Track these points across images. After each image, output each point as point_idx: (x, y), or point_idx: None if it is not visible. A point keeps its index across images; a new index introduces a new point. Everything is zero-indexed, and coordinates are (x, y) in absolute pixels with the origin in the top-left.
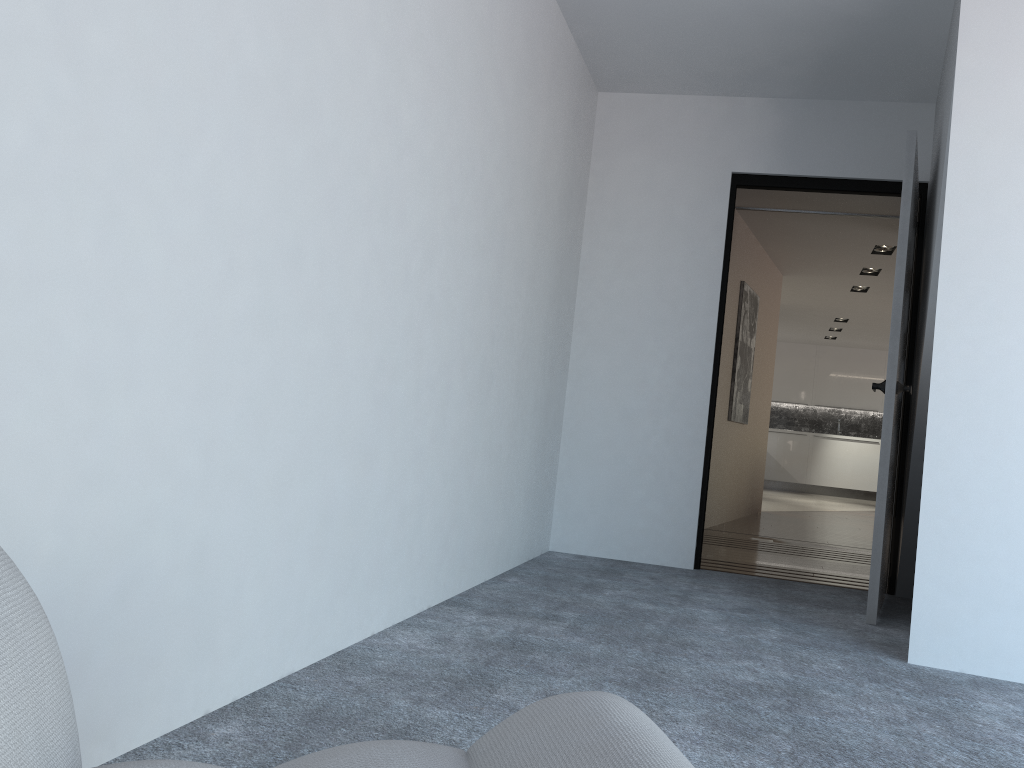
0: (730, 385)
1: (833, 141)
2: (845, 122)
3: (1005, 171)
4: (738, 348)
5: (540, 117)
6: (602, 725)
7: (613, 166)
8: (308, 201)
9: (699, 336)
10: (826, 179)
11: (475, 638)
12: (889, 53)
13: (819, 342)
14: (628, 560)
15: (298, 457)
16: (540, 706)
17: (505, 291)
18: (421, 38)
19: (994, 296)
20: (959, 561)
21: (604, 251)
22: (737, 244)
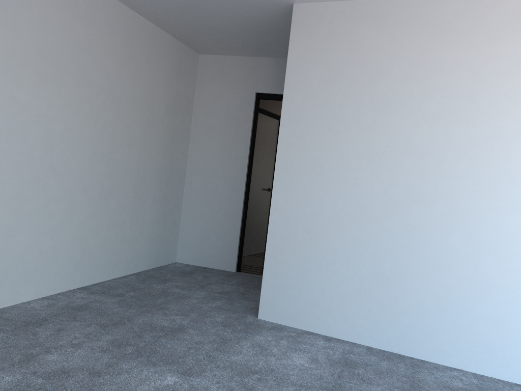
0: None
1: None
2: None
3: (302, 110)
4: None
5: (142, 76)
6: None
7: (205, 89)
8: None
9: (240, 168)
10: None
11: (67, 304)
12: None
13: None
14: (208, 267)
15: None
16: None
17: (118, 155)
18: (29, 63)
19: (296, 164)
20: (278, 277)
21: (200, 128)
22: None
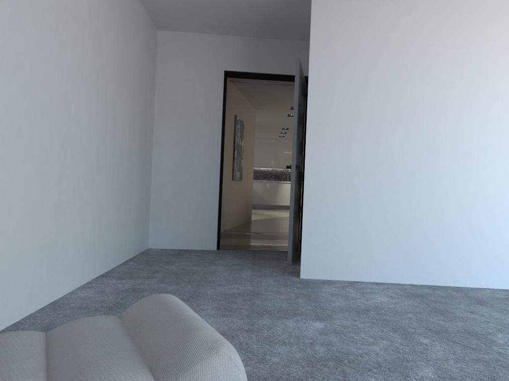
0: (232, 164)
1: (268, 57)
2: (273, 48)
3: (330, 81)
4: (235, 146)
5: (129, 48)
6: (162, 301)
7: (167, 66)
8: (21, 107)
9: (213, 146)
10: (266, 74)
11: (115, 289)
12: (289, 21)
13: (277, 138)
14: (186, 249)
15: (26, 220)
16: (143, 299)
17: (117, 132)
18: (68, 23)
19: (327, 131)
20: (318, 236)
21: (166, 107)
22: (232, 98)
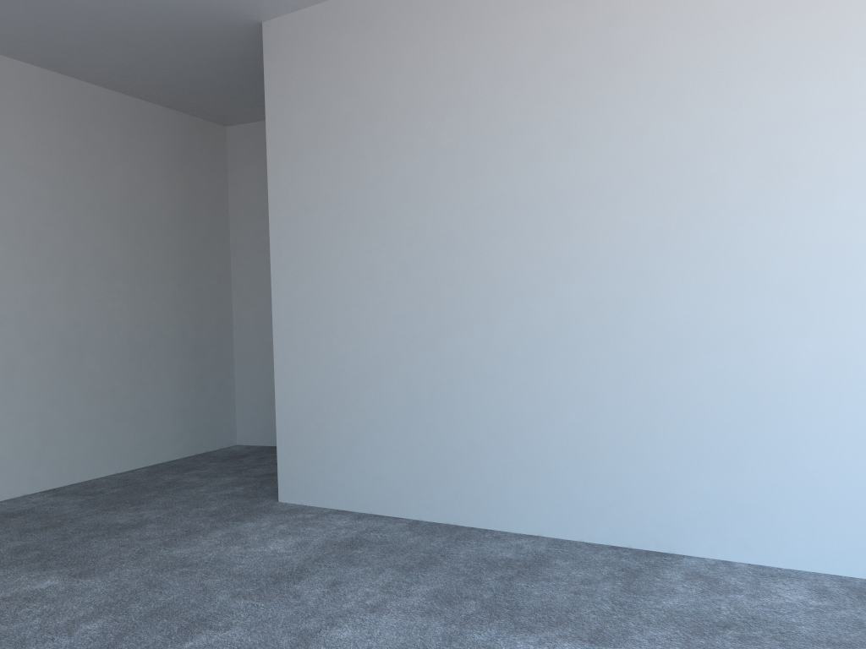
0: None
1: None
2: None
3: (293, 177)
4: None
5: (114, 172)
6: None
7: (241, 177)
8: None
9: None
10: None
11: (3, 511)
12: None
13: None
14: None
15: None
16: None
17: (88, 292)
18: None
19: (295, 261)
20: (295, 434)
21: (243, 237)
22: None
